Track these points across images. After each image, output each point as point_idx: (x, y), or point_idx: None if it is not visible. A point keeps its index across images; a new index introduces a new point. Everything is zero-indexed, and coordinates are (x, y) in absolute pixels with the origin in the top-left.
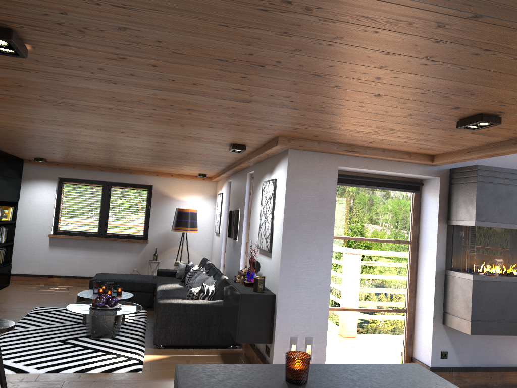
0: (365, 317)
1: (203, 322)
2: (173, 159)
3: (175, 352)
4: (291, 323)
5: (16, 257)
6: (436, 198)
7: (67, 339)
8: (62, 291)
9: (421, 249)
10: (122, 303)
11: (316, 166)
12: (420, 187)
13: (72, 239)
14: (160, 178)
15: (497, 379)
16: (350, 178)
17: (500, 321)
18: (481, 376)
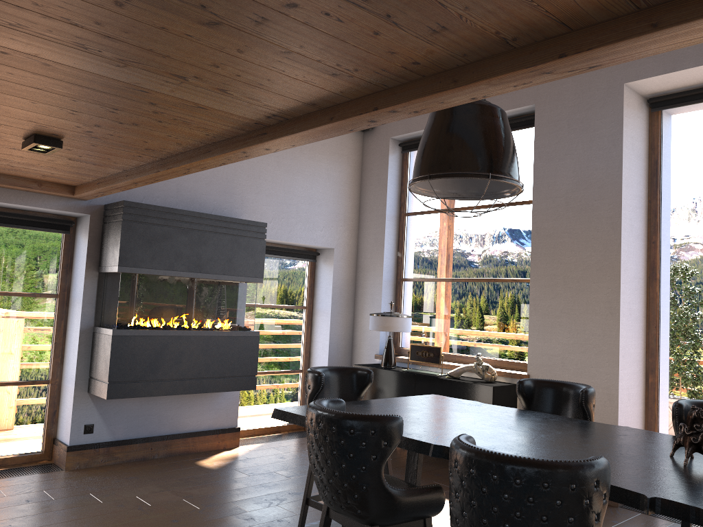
0: None
1: None
2: None
3: None
4: None
5: None
6: (86, 240)
7: None
8: None
9: (71, 303)
10: None
11: None
12: (75, 227)
13: None
14: None
15: (159, 449)
16: None
17: (148, 381)
18: (139, 449)
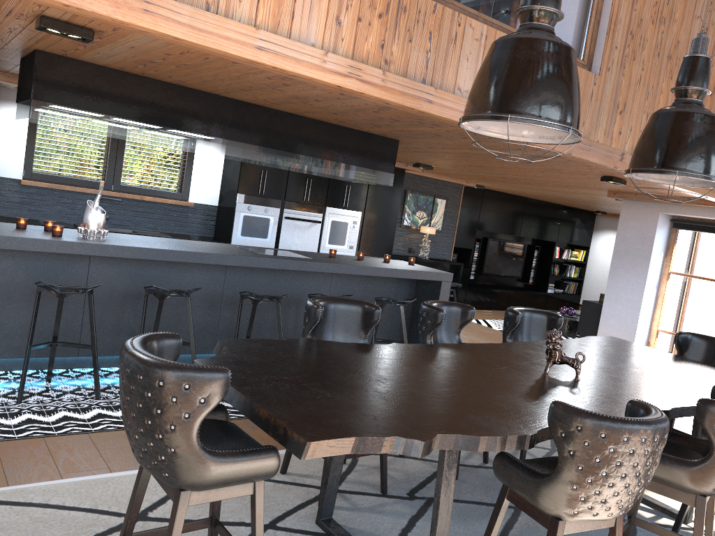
0: None
1: None
2: None
3: None
4: (609, 326)
5: (586, 292)
6: None
7: None
8: None
9: None
10: None
11: (642, 213)
12: None
13: None
14: None
15: None
16: (683, 222)
17: None
18: None
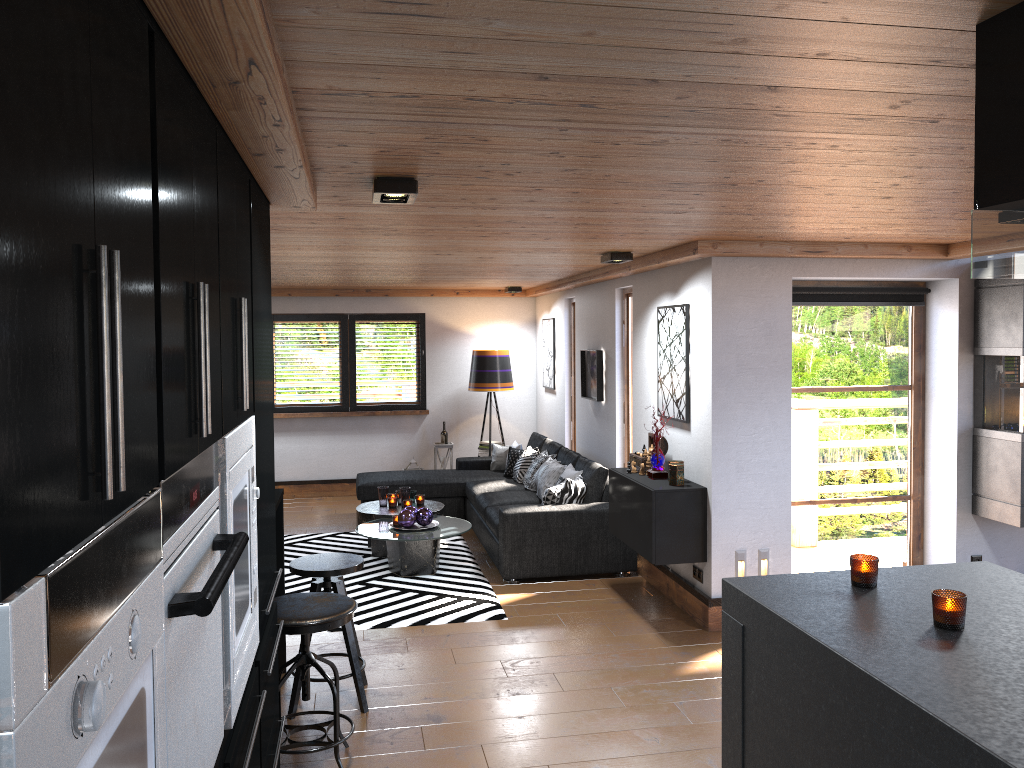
0: (844, 511)
1: (577, 539)
2: (482, 273)
3: (540, 588)
4: (734, 530)
5: None
6: (954, 313)
7: (367, 580)
8: (302, 507)
9: (930, 396)
10: (436, 519)
11: (757, 281)
12: (924, 295)
13: (301, 419)
14: (436, 299)
15: None
16: (808, 292)
17: None
18: None
